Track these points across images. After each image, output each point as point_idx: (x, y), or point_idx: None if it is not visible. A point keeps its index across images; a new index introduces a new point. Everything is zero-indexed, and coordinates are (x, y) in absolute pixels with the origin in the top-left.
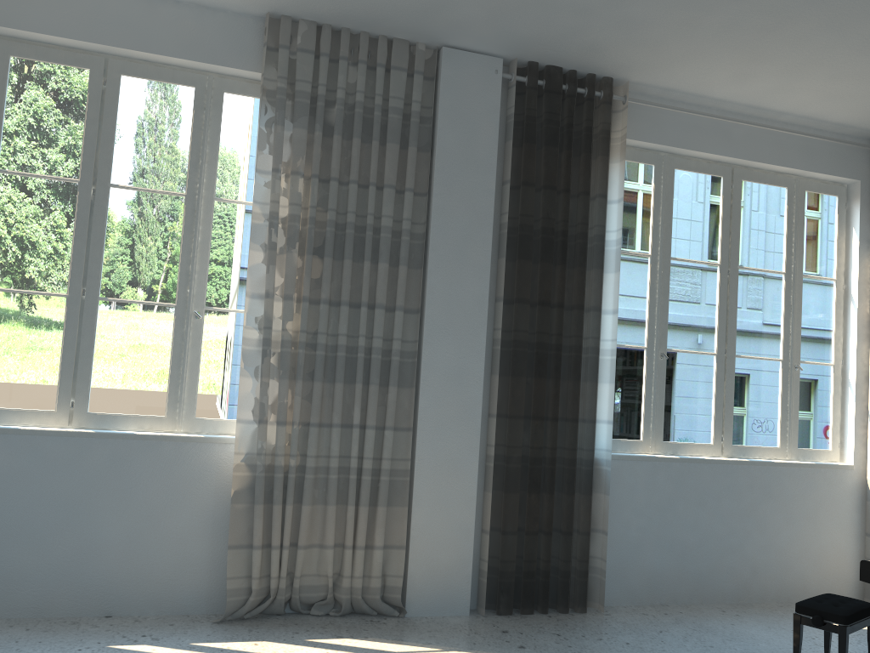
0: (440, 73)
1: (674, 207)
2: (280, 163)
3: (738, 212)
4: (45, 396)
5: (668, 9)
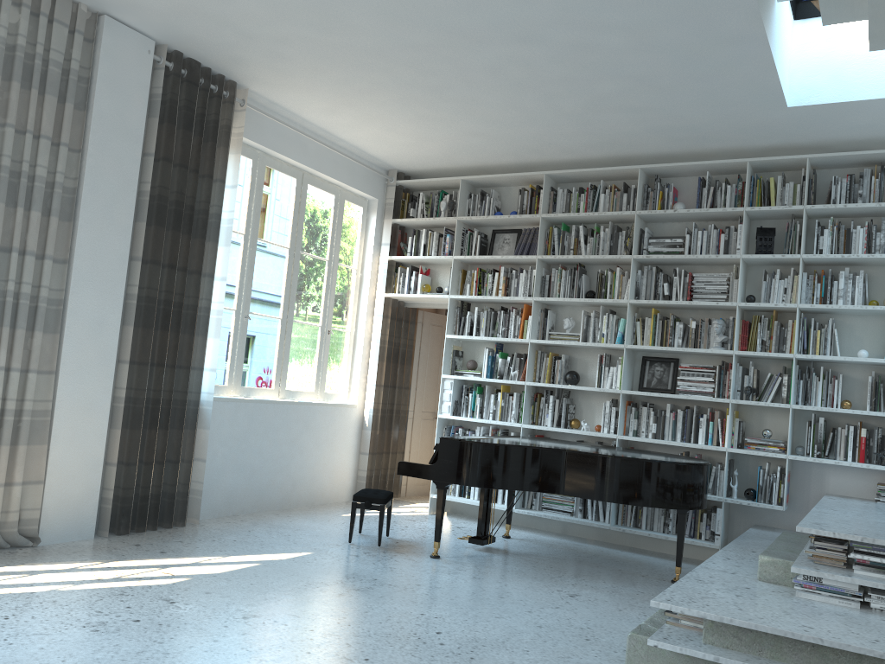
0: (101, 39)
1: (263, 197)
2: None
3: (304, 208)
4: None
5: (310, 58)
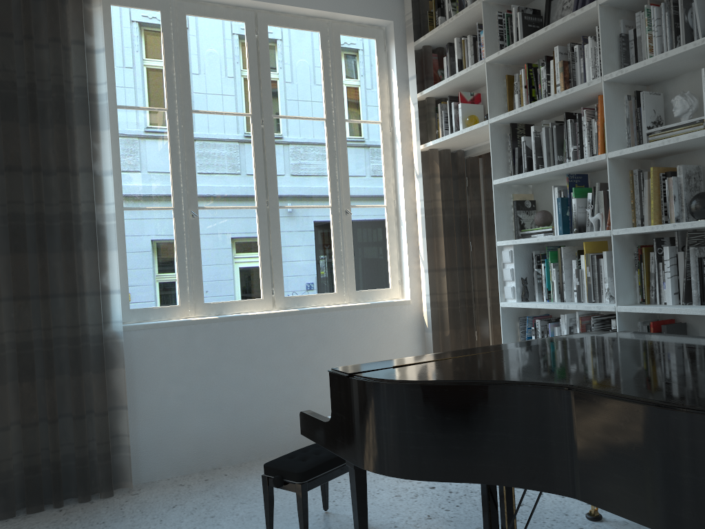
0: None
1: (190, 56)
2: None
3: (267, 58)
4: None
5: None
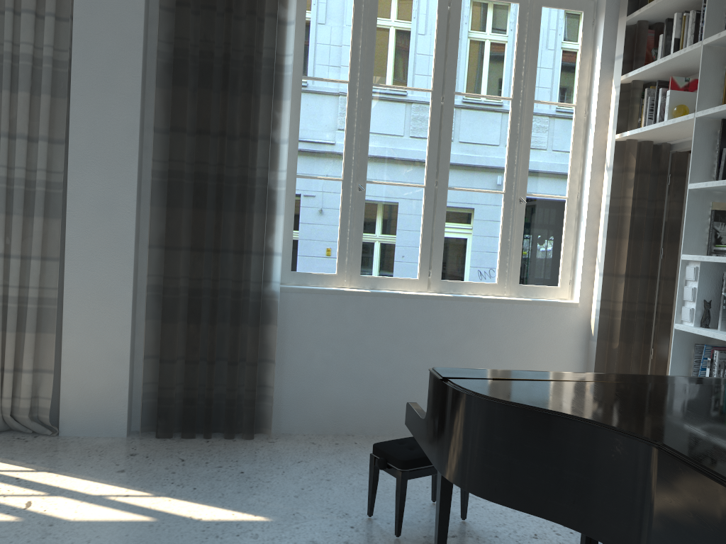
0: None
1: (378, 28)
2: None
3: (457, 32)
4: None
5: None
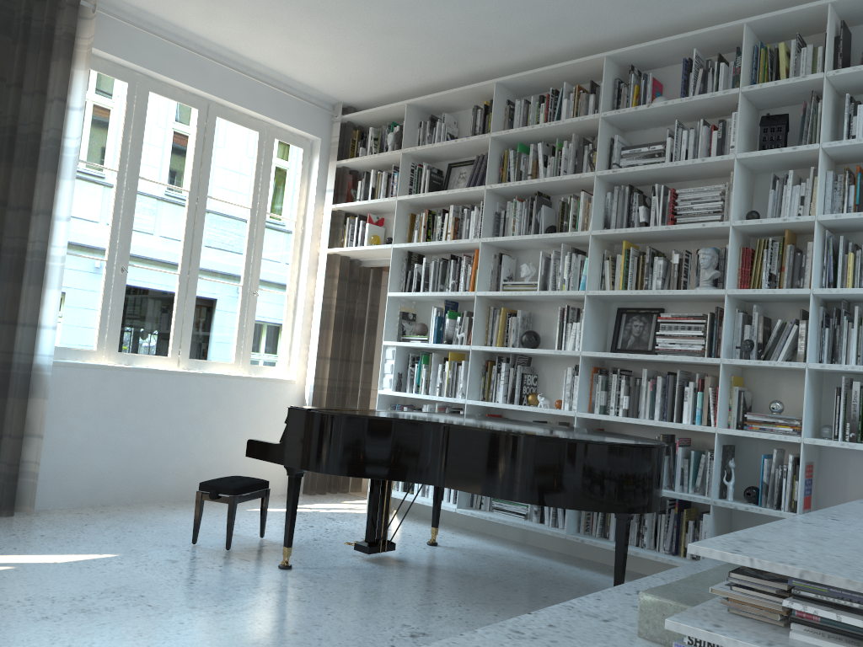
0: None
1: (146, 128)
2: None
3: (211, 145)
4: None
5: None
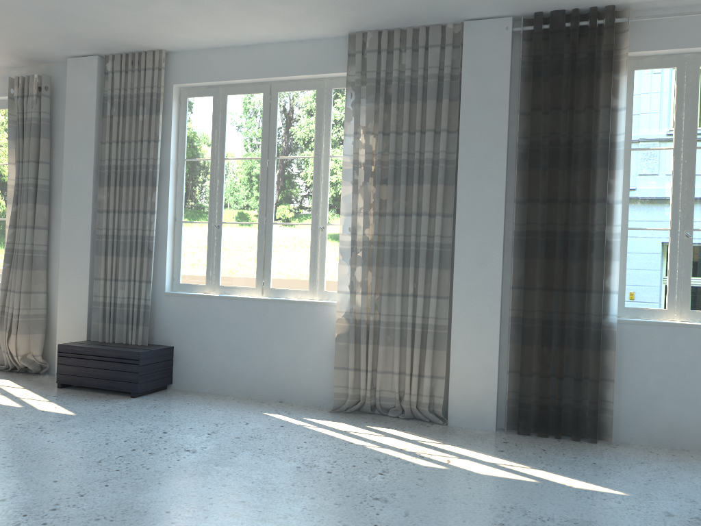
0: (463, 41)
1: (699, 101)
2: (358, 128)
3: None
4: (250, 279)
5: None
